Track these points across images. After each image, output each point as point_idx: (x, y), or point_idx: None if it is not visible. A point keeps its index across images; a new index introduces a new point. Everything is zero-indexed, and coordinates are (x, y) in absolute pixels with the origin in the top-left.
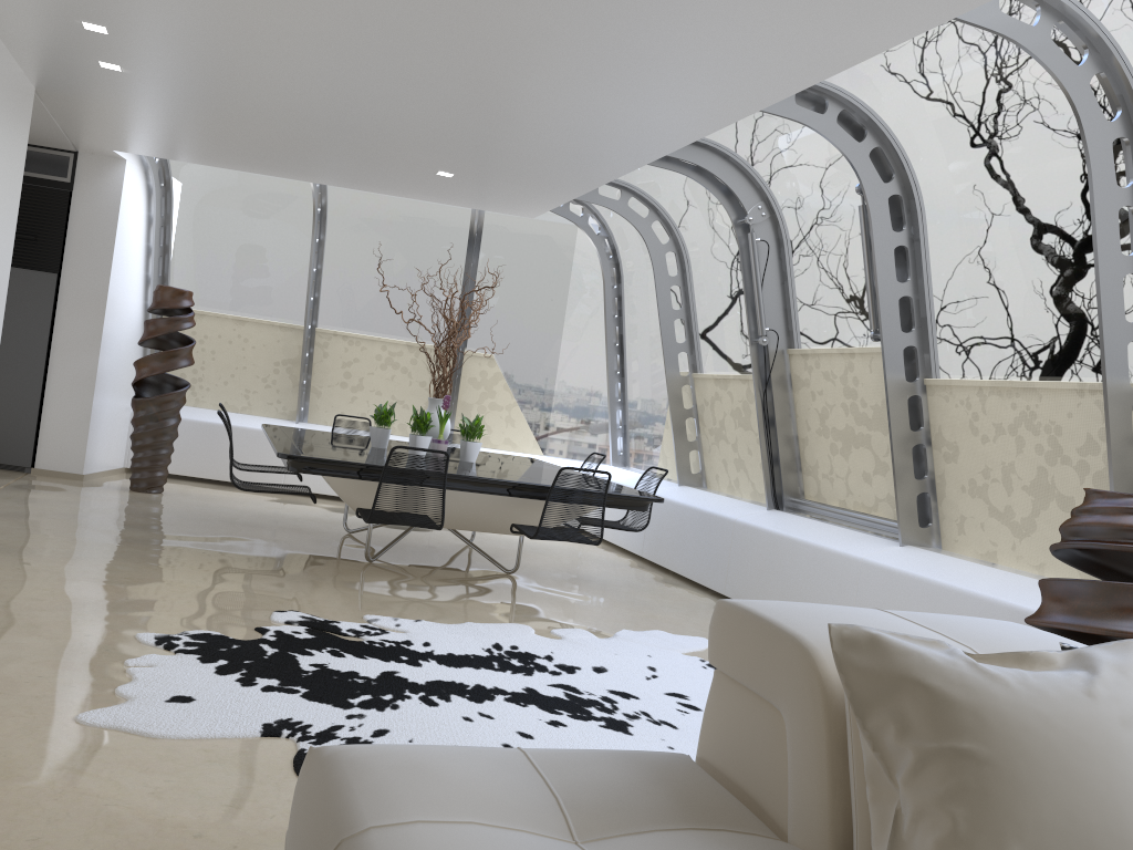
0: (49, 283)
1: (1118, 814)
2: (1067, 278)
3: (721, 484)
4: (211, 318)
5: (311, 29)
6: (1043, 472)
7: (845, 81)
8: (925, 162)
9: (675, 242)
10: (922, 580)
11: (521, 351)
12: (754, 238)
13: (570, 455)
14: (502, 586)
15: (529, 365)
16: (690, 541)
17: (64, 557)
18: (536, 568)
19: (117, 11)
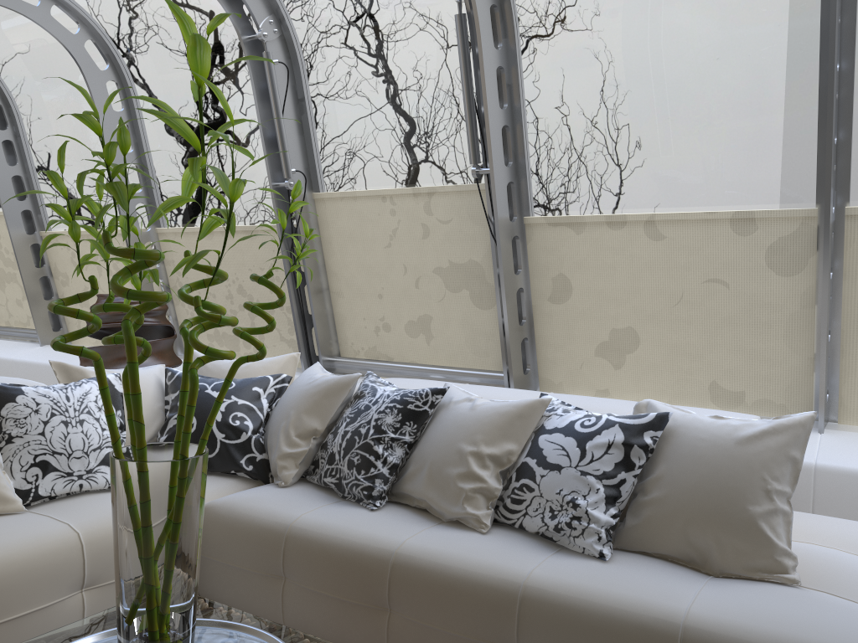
0: None
1: None
2: None
3: None
4: None
5: None
6: None
7: None
8: (12, 82)
9: None
10: (48, 366)
11: None
12: None
13: None
14: None
15: None
16: None
17: None
18: None
19: None
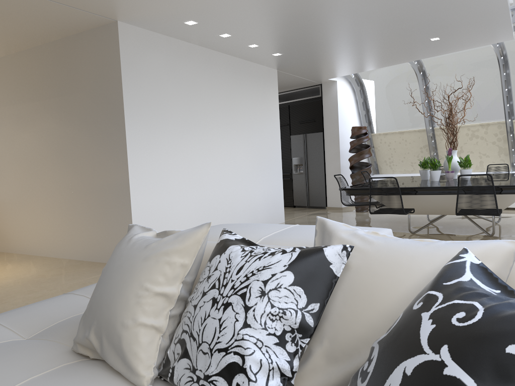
0: (320, 136)
1: (112, 296)
2: None
3: None
4: (390, 134)
5: (290, 15)
6: None
7: None
8: None
9: None
10: None
11: None
12: None
13: None
14: None
15: None
16: None
17: None
18: None
19: (248, 38)
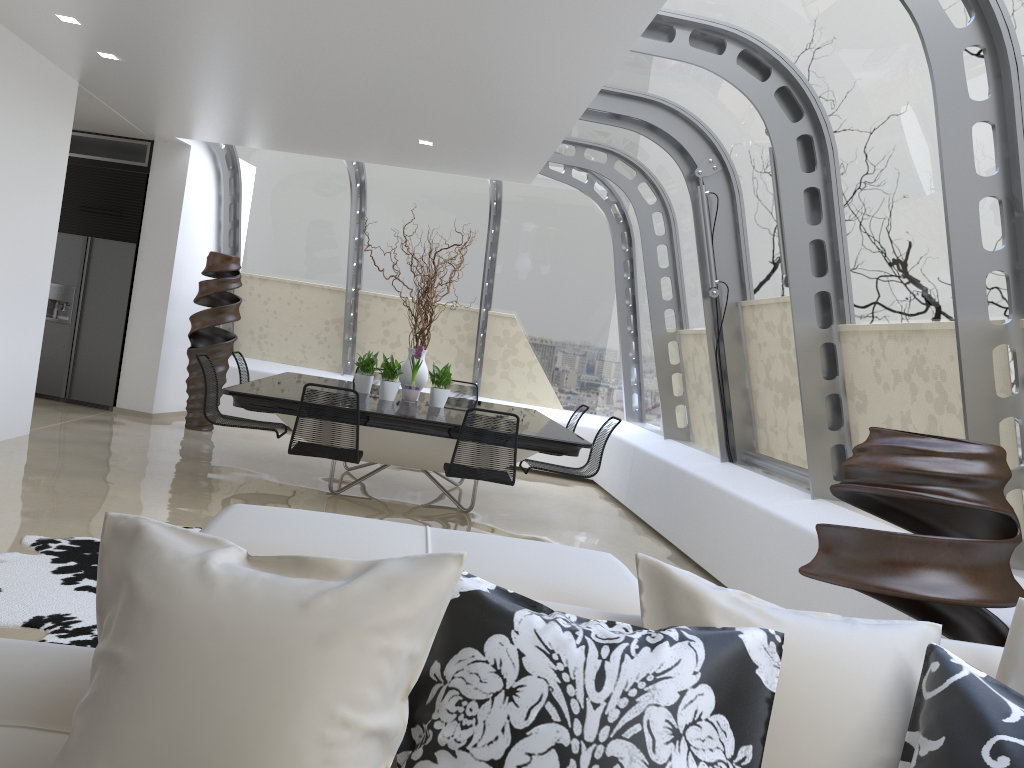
0: (129, 252)
1: (236, 746)
2: None
3: (702, 438)
4: (273, 282)
5: (211, 2)
6: (933, 421)
7: (736, 18)
8: (829, 97)
9: (662, 203)
10: (806, 533)
11: (541, 311)
12: (702, 191)
13: (589, 410)
14: (445, 522)
15: (548, 325)
16: (656, 491)
17: (50, 474)
18: (501, 509)
19: (69, 1)
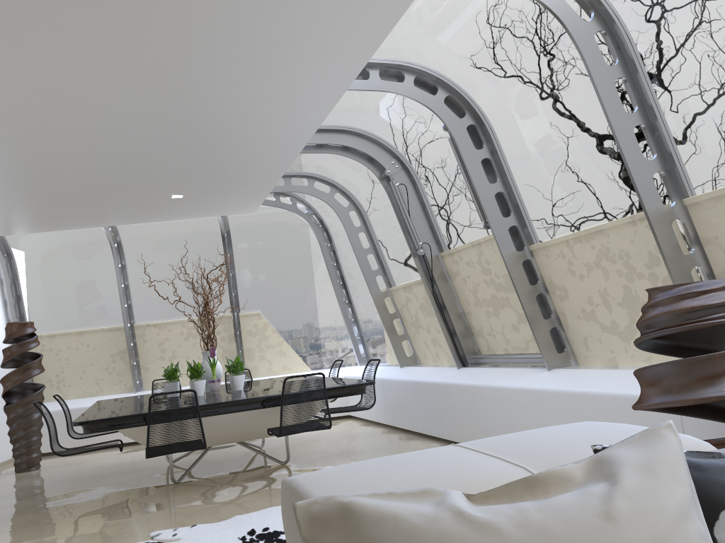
0: None
1: None
2: (598, 144)
3: (428, 358)
4: (60, 336)
5: (8, 109)
6: (628, 288)
7: (410, 55)
8: (483, 96)
9: (353, 204)
10: (565, 393)
11: (278, 304)
12: (394, 184)
13: (330, 365)
14: (276, 475)
15: (286, 312)
16: (414, 405)
17: None
18: (307, 454)
19: None
